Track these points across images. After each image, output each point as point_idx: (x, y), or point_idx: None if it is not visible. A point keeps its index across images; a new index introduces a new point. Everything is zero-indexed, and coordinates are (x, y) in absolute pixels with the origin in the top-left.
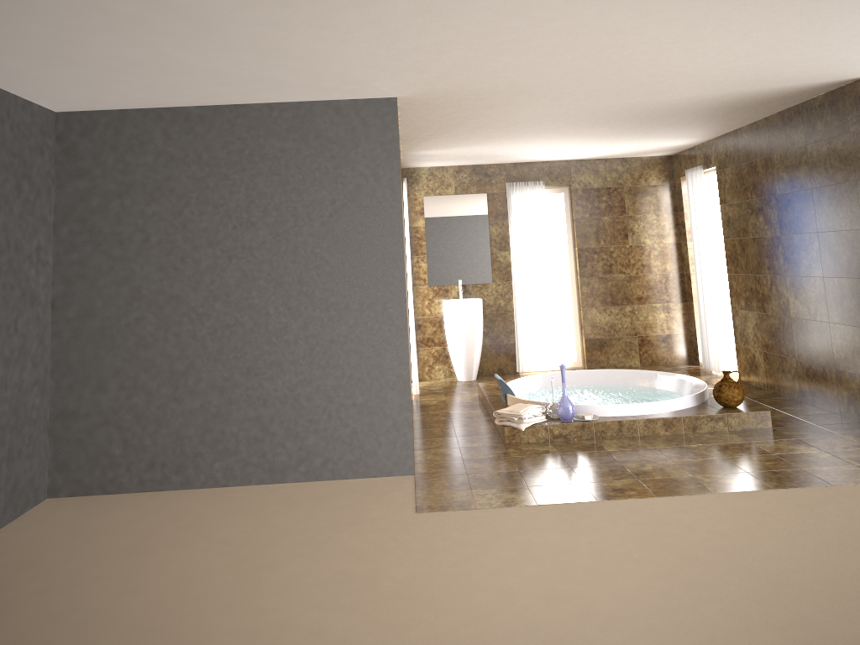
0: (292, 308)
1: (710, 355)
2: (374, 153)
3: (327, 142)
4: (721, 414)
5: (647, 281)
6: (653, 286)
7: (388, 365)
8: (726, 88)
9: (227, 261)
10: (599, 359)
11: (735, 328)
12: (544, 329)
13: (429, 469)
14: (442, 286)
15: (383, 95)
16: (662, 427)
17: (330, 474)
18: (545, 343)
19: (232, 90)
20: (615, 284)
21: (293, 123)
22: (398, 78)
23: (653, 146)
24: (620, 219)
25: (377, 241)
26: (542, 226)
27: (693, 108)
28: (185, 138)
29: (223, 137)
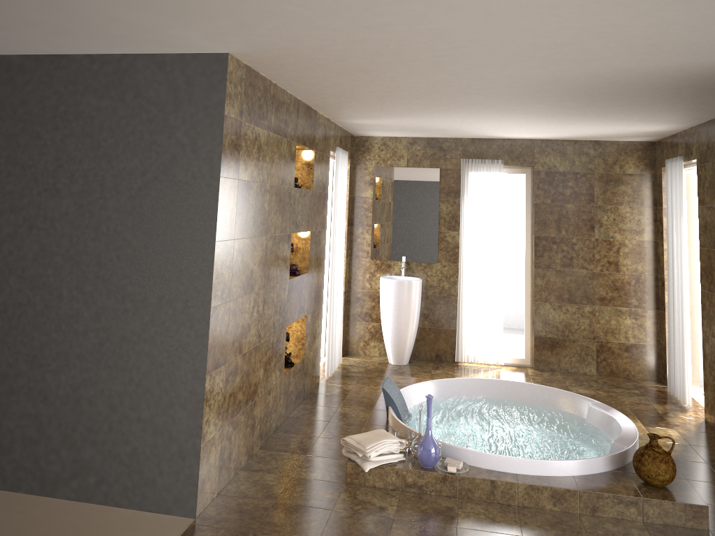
0: (86, 293)
1: (676, 380)
2: (196, 118)
3: (146, 102)
4: (635, 497)
5: (612, 281)
6: (620, 287)
7: (181, 377)
8: (672, 58)
9: (27, 231)
10: (548, 359)
11: (704, 357)
12: (489, 319)
13: (221, 512)
14: (384, 261)
15: (208, 49)
16: (549, 499)
17: (103, 498)
18: (489, 335)
19: (20, 35)
20: (574, 279)
21: (113, 78)
22: (191, 25)
23: (624, 130)
24: (586, 208)
25: (187, 224)
26: (497, 208)
27: (641, 85)
28: (3, 90)
29: (41, 90)
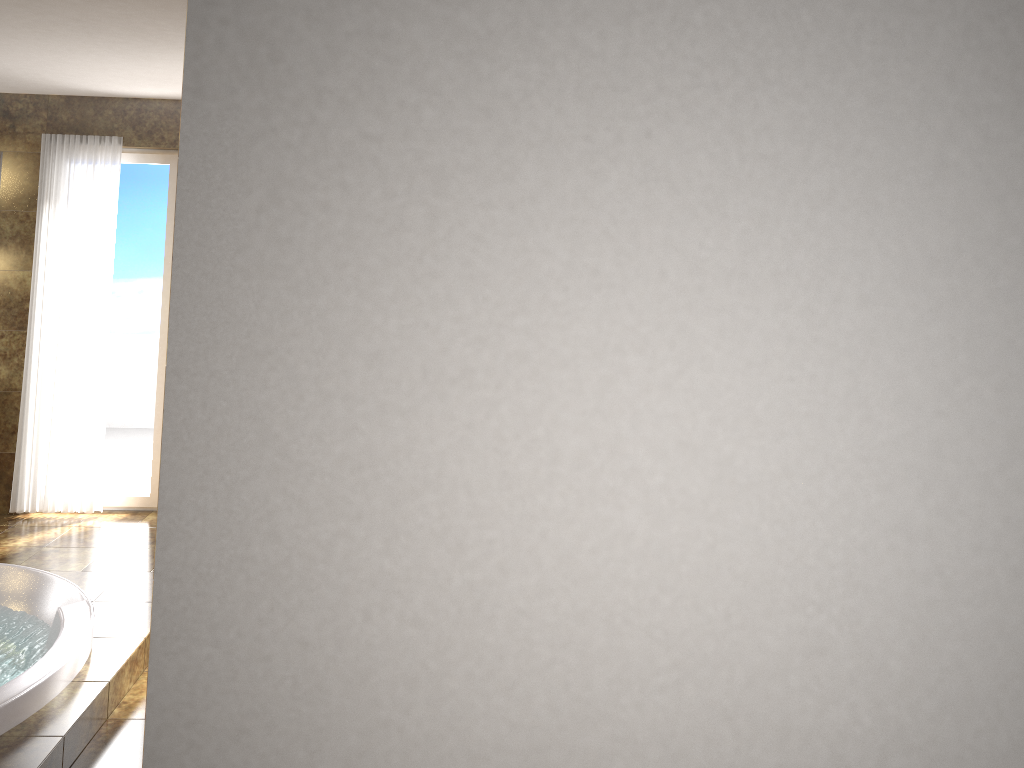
0: None
1: None
2: None
3: None
4: None
5: None
6: None
7: None
8: None
9: None
10: None
11: None
12: (82, 431)
13: None
14: None
15: None
16: None
17: None
18: (77, 460)
19: None
20: None
21: None
22: None
23: None
24: None
25: None
26: (108, 226)
27: None
28: None
29: None
